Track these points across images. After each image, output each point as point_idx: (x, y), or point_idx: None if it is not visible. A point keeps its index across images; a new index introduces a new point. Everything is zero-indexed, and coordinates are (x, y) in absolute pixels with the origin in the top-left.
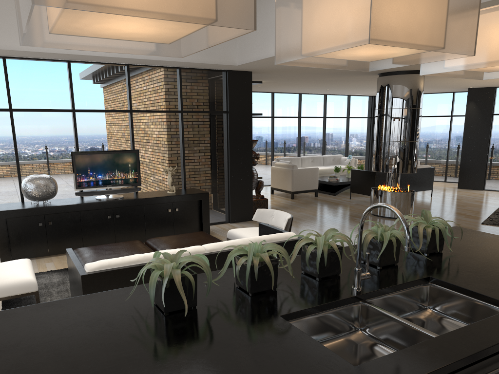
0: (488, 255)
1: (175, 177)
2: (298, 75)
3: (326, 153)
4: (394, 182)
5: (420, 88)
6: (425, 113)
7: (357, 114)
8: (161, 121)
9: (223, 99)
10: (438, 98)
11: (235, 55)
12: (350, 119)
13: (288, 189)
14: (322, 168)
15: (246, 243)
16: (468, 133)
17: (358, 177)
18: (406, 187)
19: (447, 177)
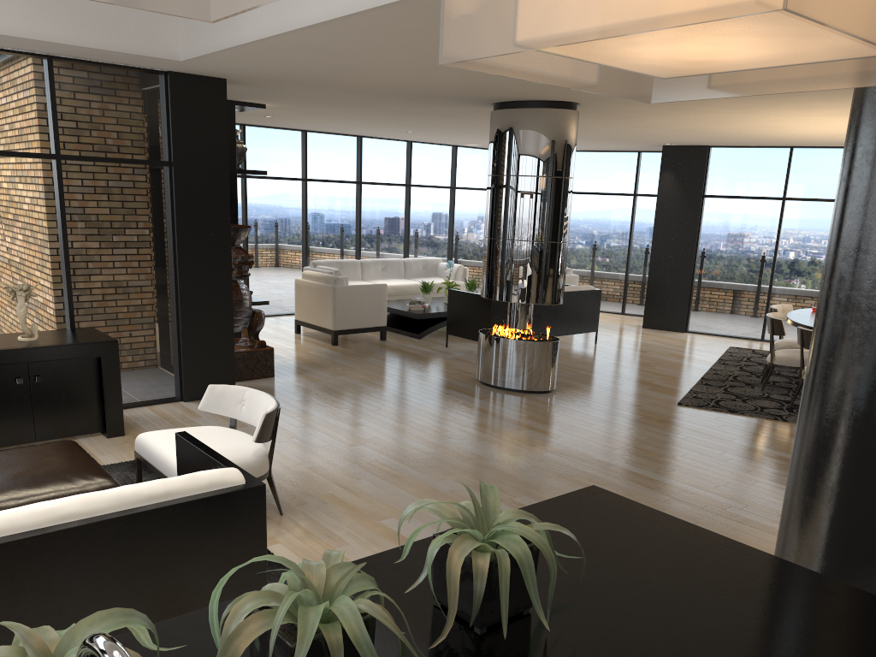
0: (654, 629)
1: (48, 303)
2: (334, 96)
3: (412, 254)
4: (521, 321)
5: (570, 139)
6: (591, 188)
7: (470, 182)
8: (7, 176)
9: (162, 135)
10: (613, 161)
11: (175, 37)
12: (457, 191)
13: (326, 325)
14: (402, 283)
15: (92, 509)
16: (661, 228)
17: (462, 306)
18: (544, 331)
19: (626, 306)
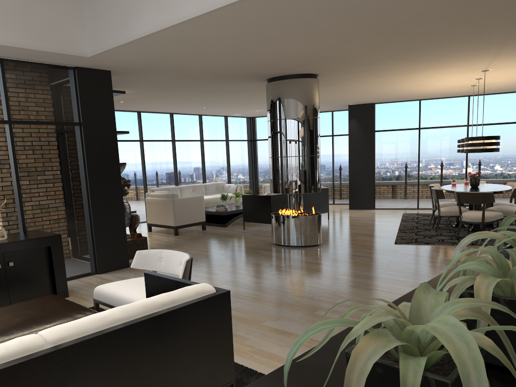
0: None
1: (8, 217)
2: (172, 80)
3: (208, 181)
4: (297, 204)
5: (316, 95)
6: None
7: (236, 136)
8: None
9: (73, 106)
10: None
11: (84, 42)
12: (230, 142)
13: (170, 223)
14: (206, 197)
15: (130, 315)
16: (353, 151)
17: (252, 203)
18: (311, 209)
19: (335, 199)
